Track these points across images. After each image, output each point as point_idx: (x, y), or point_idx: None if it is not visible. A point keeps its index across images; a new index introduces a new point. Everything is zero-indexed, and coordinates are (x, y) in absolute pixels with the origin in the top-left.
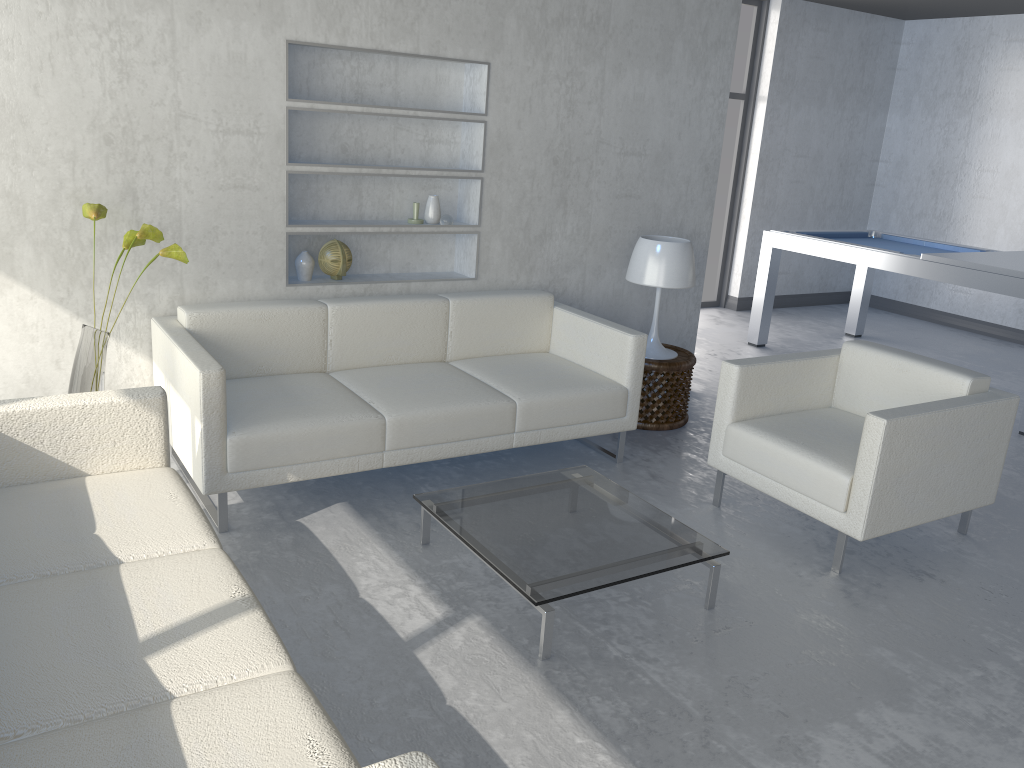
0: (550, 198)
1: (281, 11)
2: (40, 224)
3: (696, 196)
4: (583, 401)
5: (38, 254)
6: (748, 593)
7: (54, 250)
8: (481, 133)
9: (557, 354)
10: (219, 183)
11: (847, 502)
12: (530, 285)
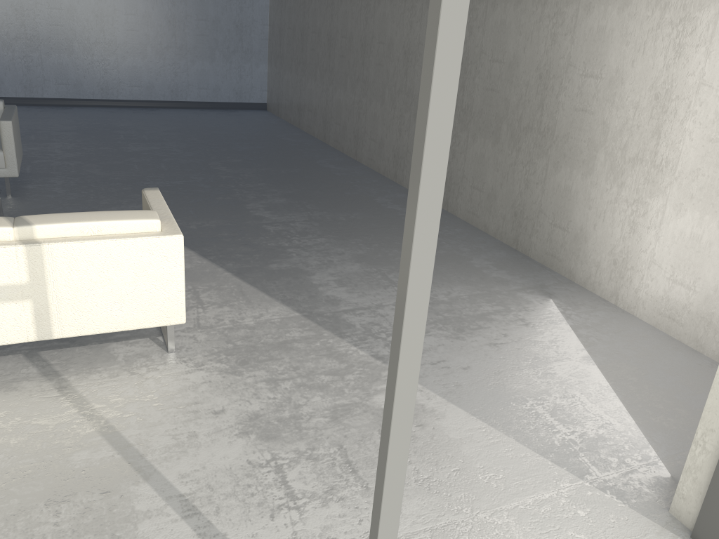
0: None
1: None
2: None
3: None
4: None
5: None
6: (2, 211)
7: None
8: None
9: None
10: None
11: (5, 163)
12: None
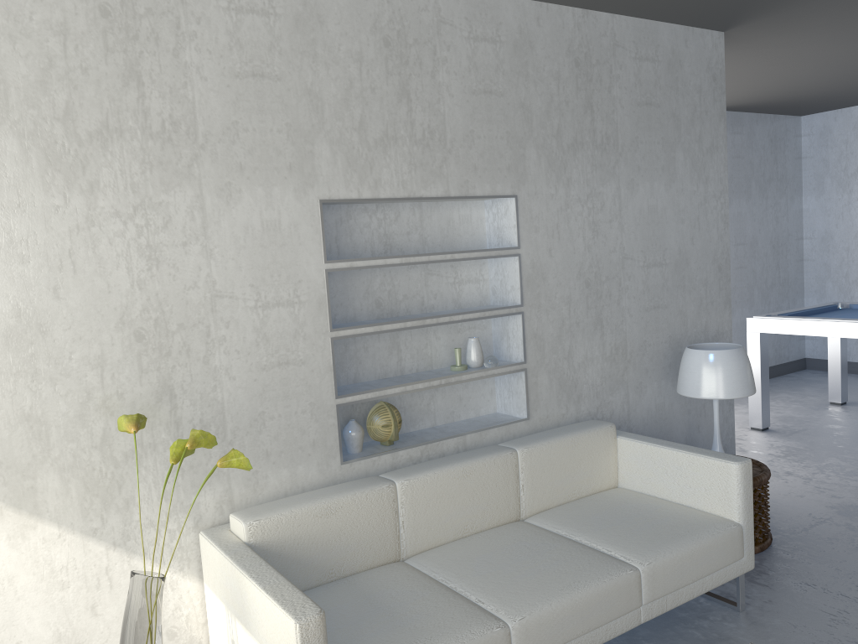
0: (587, 321)
1: (312, 171)
2: (66, 445)
3: (715, 297)
4: (704, 550)
5: (65, 481)
6: None
7: (83, 473)
8: (515, 266)
9: (630, 488)
10: (262, 363)
11: None
12: (579, 415)
